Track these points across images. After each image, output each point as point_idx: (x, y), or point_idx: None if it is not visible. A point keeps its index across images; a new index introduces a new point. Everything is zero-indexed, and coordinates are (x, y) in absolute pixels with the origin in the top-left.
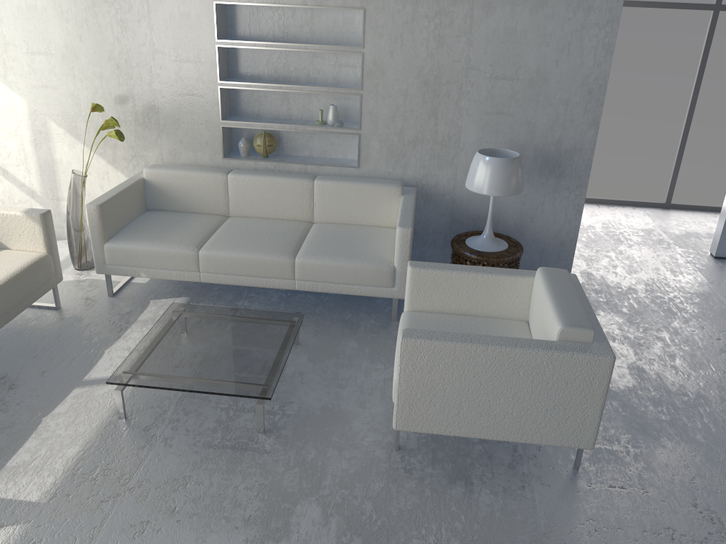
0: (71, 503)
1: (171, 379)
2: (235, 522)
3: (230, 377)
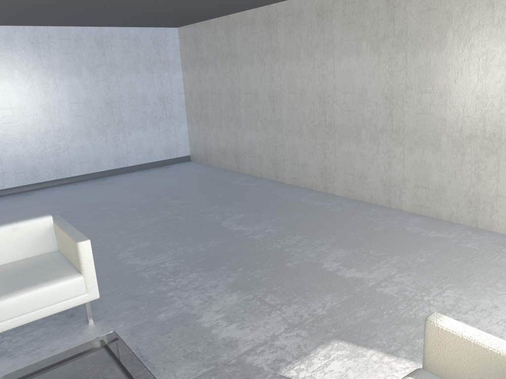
0: (249, 373)
1: (135, 373)
2: (192, 327)
3: (107, 355)
